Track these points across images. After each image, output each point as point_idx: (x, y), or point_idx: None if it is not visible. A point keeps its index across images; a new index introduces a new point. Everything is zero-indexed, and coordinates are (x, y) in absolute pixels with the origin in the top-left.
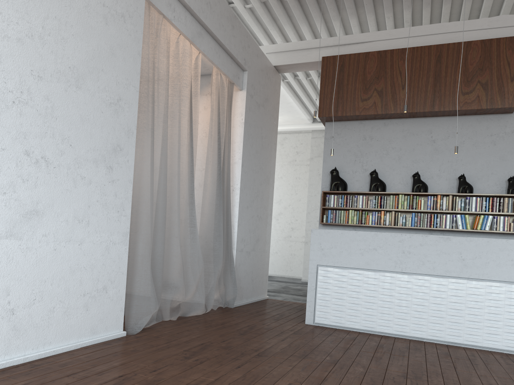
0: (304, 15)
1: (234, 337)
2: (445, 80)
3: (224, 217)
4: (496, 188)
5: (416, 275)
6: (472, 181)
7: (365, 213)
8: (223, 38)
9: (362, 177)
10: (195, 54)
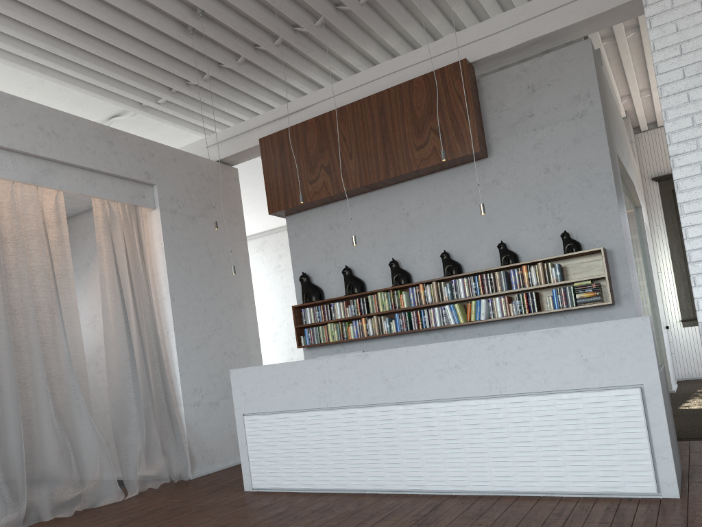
0: (236, 91)
1: None
2: (394, 136)
3: (148, 371)
4: (490, 259)
5: (342, 409)
6: (460, 257)
7: (346, 325)
8: (93, 163)
9: (338, 278)
10: (52, 194)
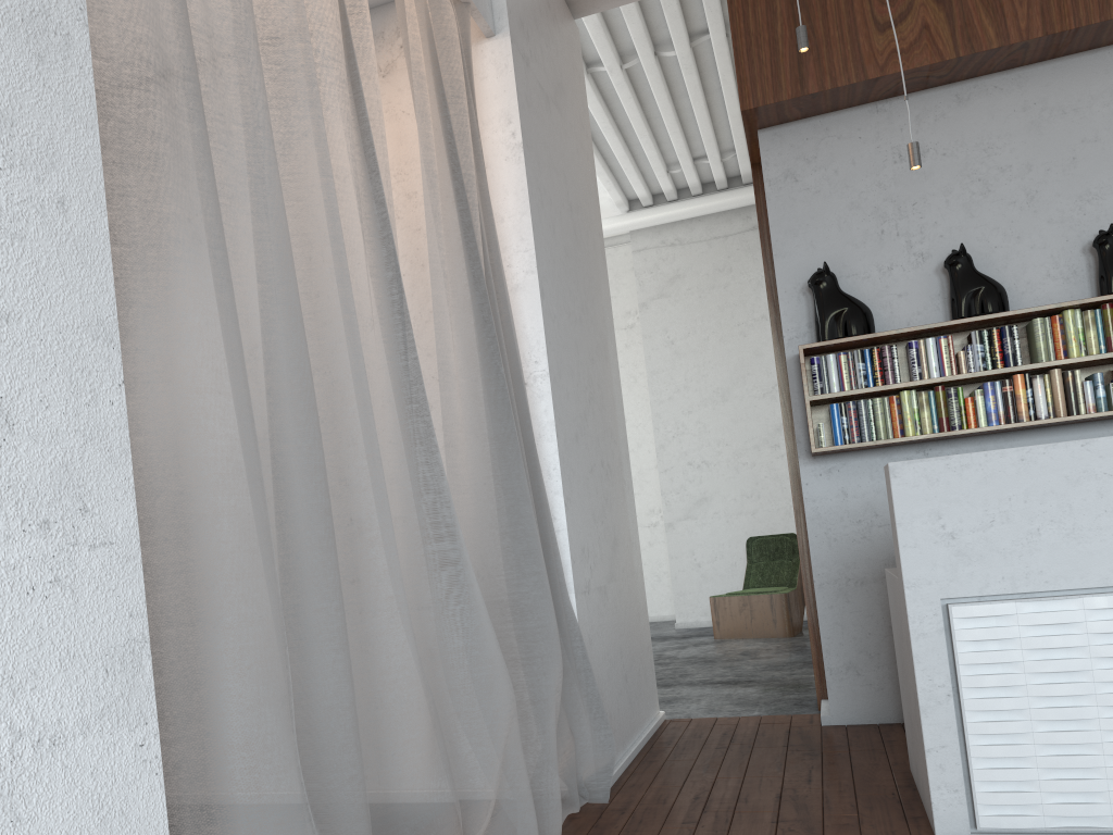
0: None
1: None
2: None
3: (527, 481)
4: None
5: None
6: None
7: (958, 394)
8: None
9: (917, 282)
10: None
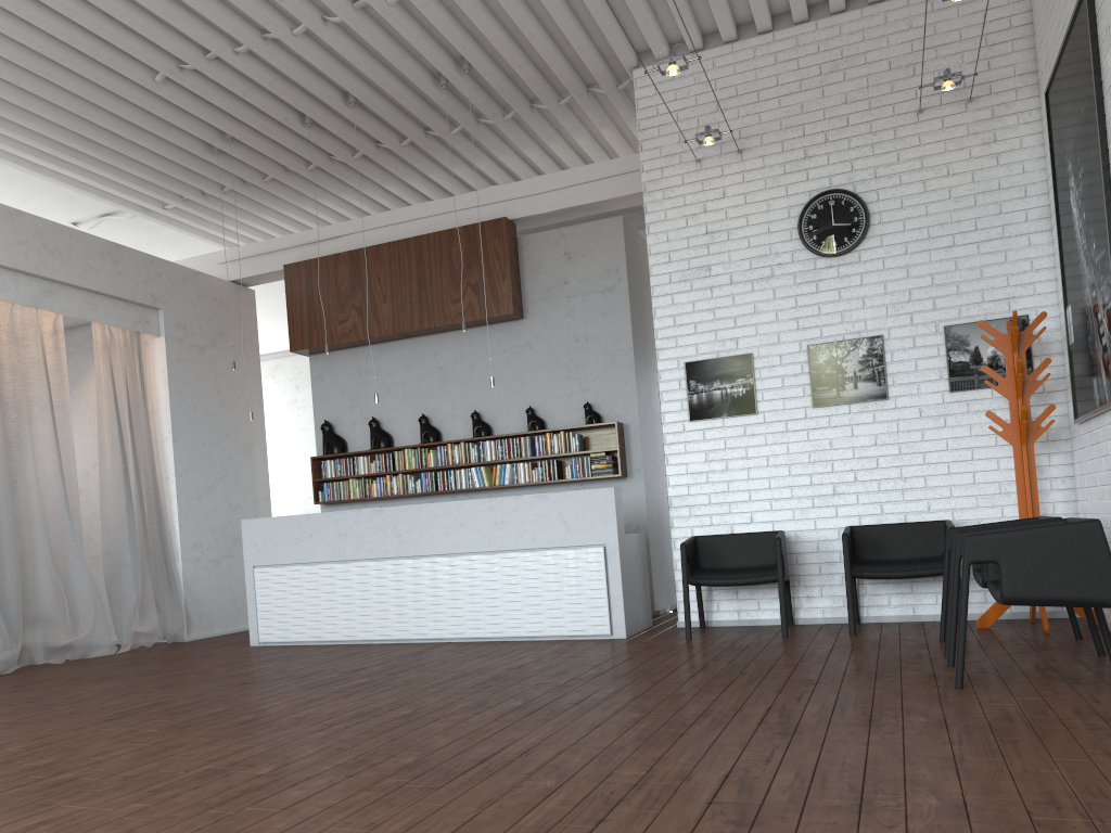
0: (259, 203)
1: (105, 669)
2: (431, 285)
3: (145, 518)
4: (519, 423)
5: (355, 562)
6: (491, 418)
7: (369, 481)
8: (97, 284)
9: (364, 429)
10: (51, 317)
